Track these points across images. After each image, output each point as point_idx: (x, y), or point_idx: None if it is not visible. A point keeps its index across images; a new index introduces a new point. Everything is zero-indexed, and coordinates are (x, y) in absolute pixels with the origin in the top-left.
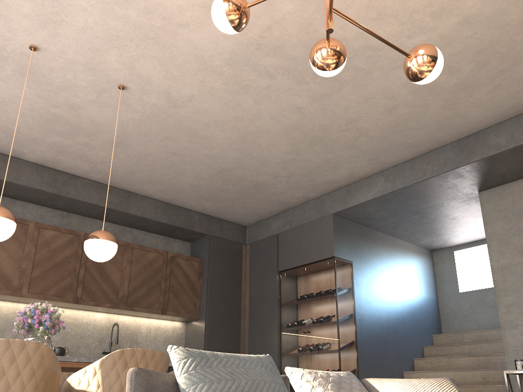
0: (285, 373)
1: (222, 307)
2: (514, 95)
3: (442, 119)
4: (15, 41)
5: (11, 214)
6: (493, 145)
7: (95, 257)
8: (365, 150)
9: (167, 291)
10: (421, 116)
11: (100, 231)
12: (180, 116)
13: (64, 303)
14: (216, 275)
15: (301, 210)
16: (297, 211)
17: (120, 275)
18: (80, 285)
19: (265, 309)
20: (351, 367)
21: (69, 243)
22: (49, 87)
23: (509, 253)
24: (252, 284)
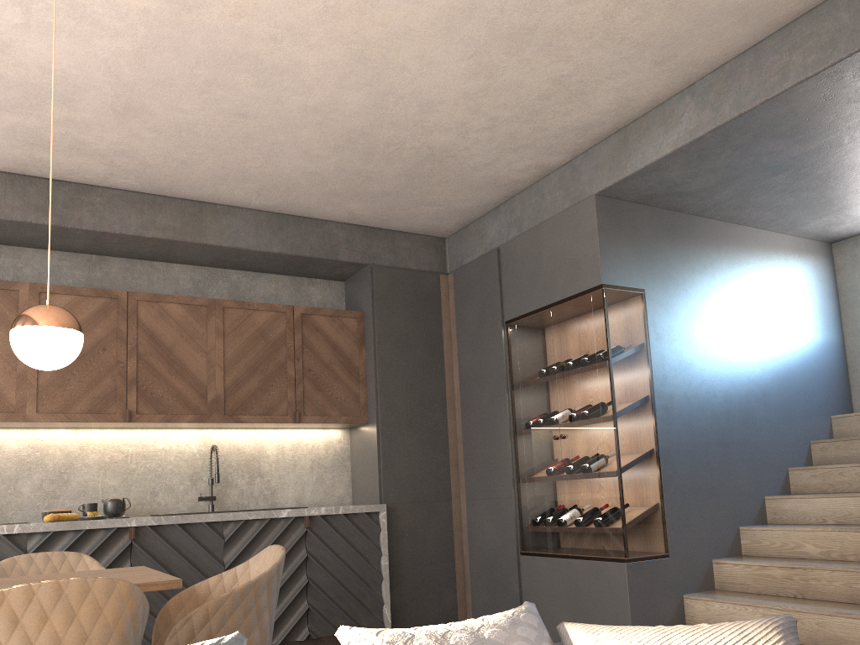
0: (528, 514)
1: (409, 397)
2: None
3: None
4: None
5: None
6: None
7: (34, 363)
8: (640, 41)
9: (301, 380)
10: None
11: (35, 308)
12: (209, 30)
13: (110, 424)
14: (390, 340)
15: (536, 195)
16: (530, 198)
17: (206, 361)
18: (133, 387)
19: (486, 396)
20: (648, 502)
21: (100, 315)
22: None
23: None
24: (461, 349)
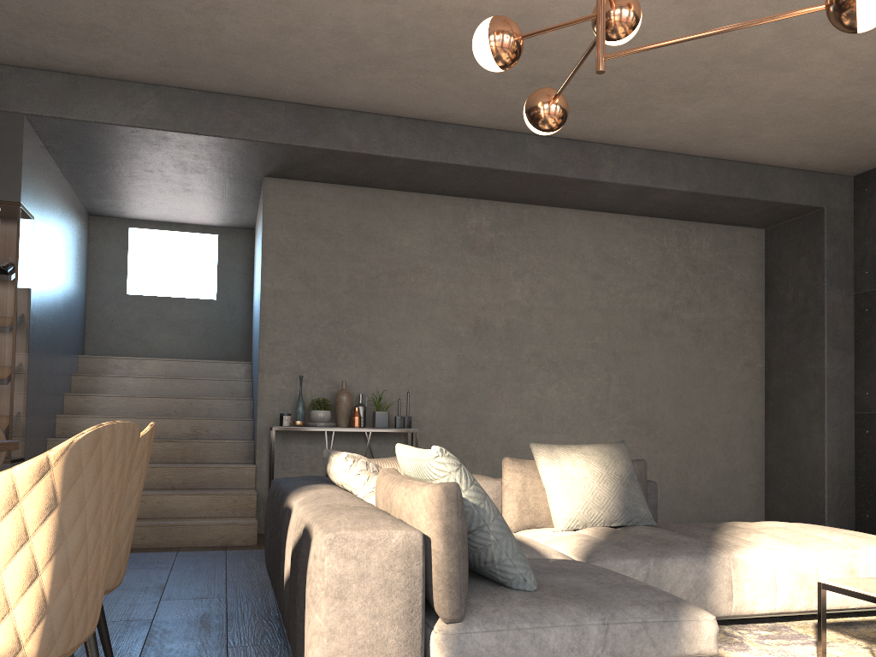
0: None
1: None
2: (403, 96)
3: (317, 75)
4: None
5: None
6: (342, 138)
7: None
8: (178, 50)
9: None
10: (304, 58)
11: None
12: None
13: None
14: None
15: None
16: None
17: None
18: None
19: None
20: (21, 410)
21: None
22: None
23: (289, 276)
24: None
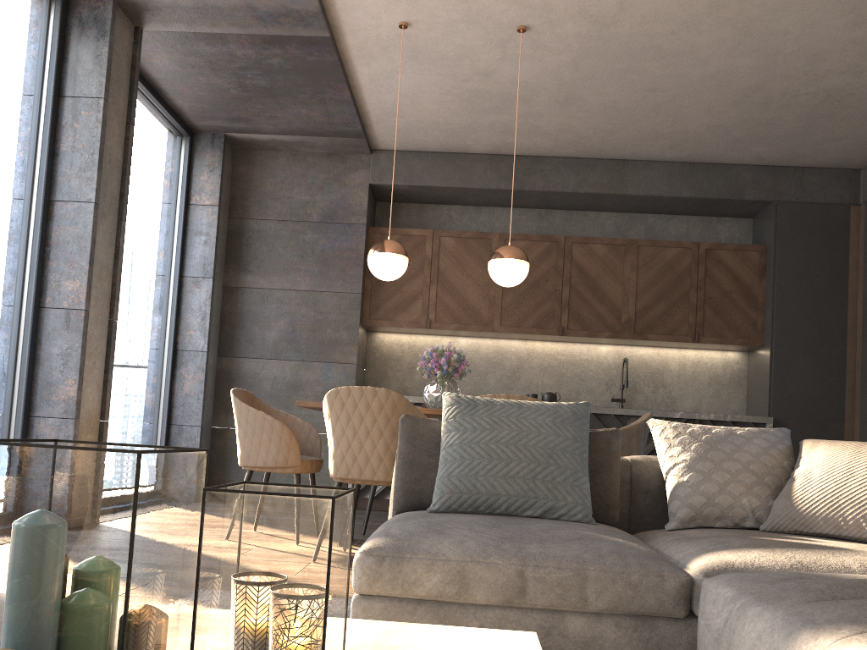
0: None
1: (805, 323)
2: None
3: None
4: (384, 26)
5: (398, 247)
6: None
7: (500, 282)
8: None
9: (701, 306)
10: None
11: (502, 248)
12: (623, 36)
13: (548, 336)
14: (790, 270)
15: None
16: None
17: (622, 289)
18: (565, 309)
19: None
20: None
21: (544, 255)
22: (445, 61)
23: None
24: (866, 278)
